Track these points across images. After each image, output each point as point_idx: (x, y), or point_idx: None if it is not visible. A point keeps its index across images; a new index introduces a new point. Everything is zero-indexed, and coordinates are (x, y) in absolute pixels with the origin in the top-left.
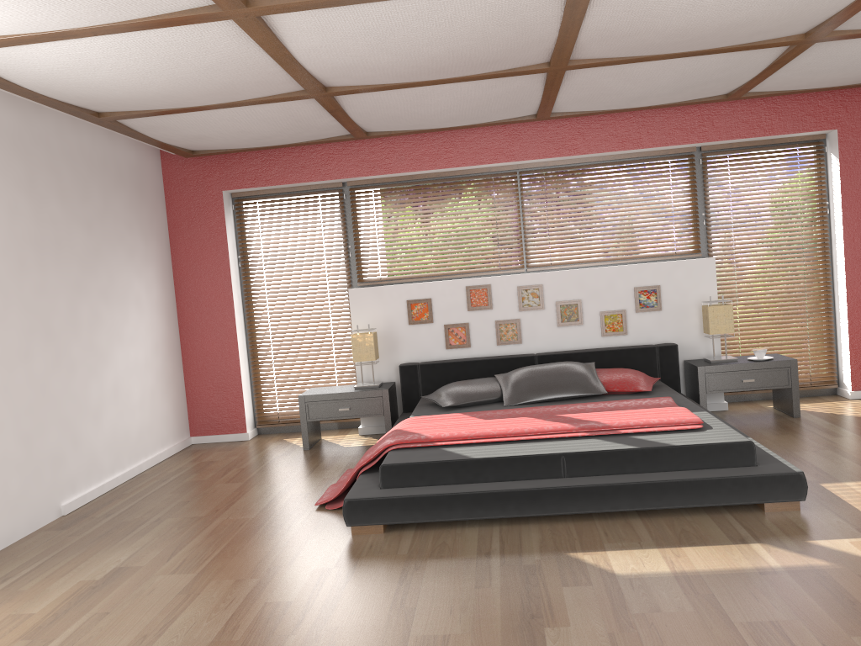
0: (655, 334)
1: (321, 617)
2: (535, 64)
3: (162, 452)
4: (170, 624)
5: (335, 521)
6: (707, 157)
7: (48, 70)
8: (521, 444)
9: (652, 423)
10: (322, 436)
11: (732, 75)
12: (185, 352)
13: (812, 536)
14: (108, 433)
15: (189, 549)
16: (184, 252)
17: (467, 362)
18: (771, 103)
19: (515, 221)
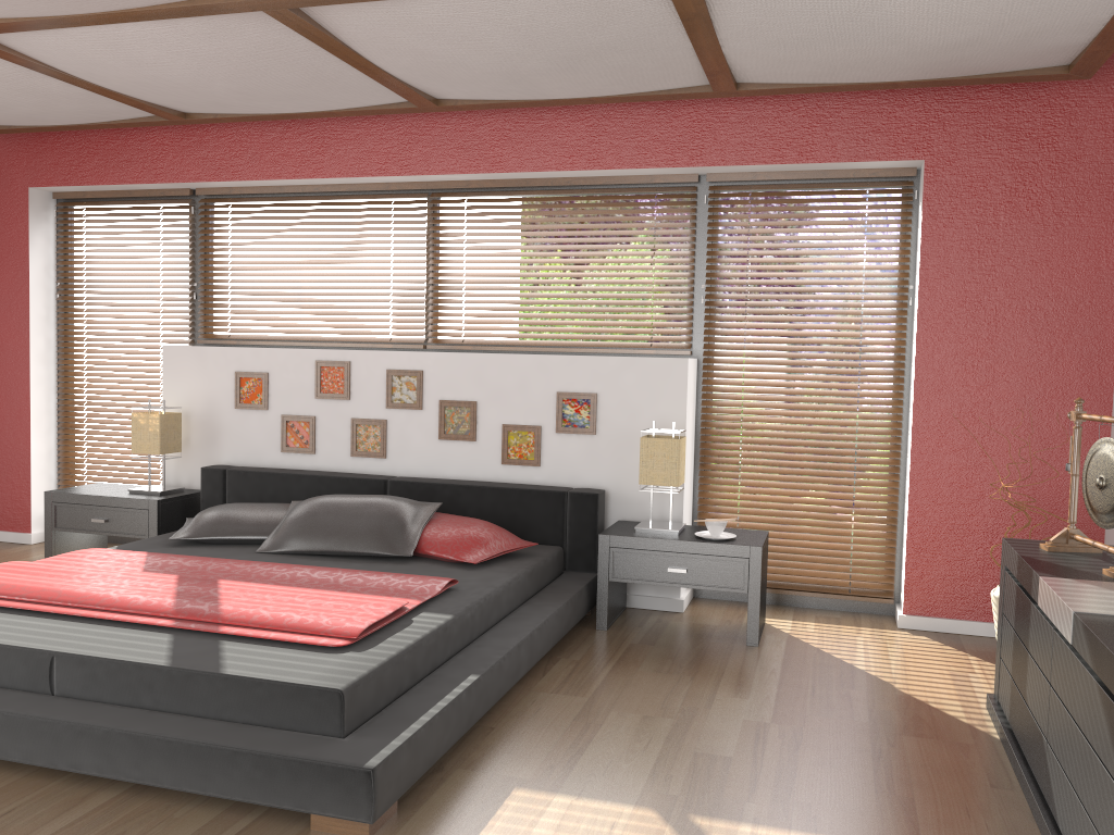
0: (583, 471)
1: None
2: None
3: None
4: None
5: None
6: (717, 193)
7: None
8: (63, 623)
9: (283, 624)
10: None
11: (629, 39)
12: None
13: None
14: None
15: None
16: None
17: (290, 475)
18: (815, 108)
19: (416, 269)
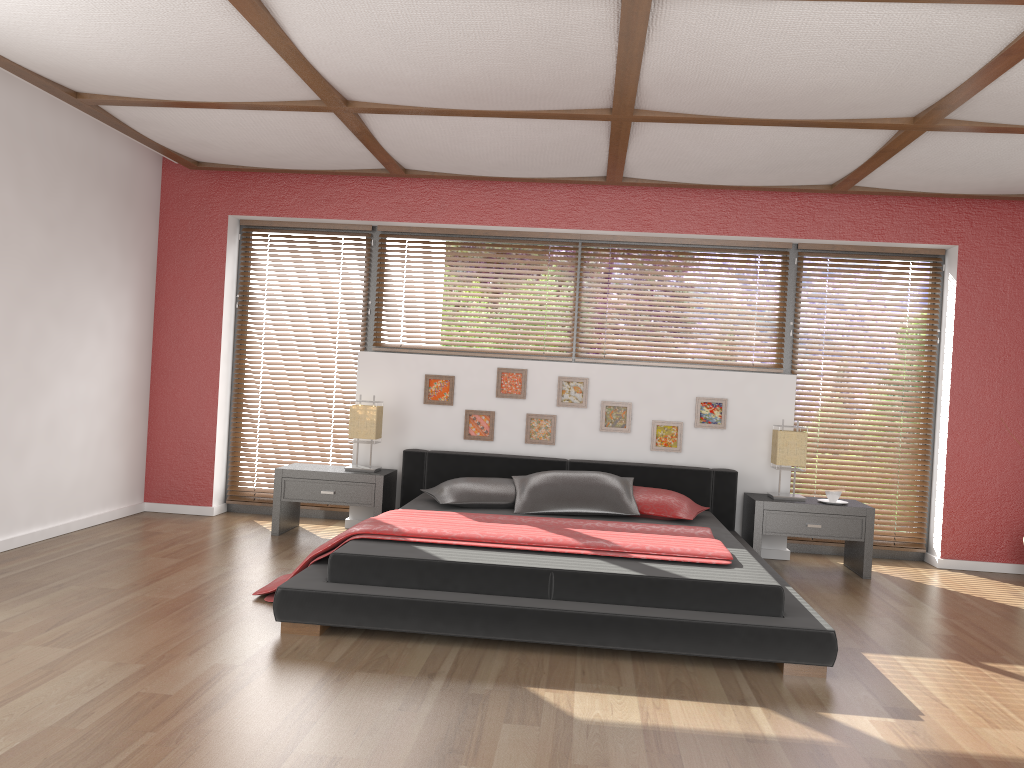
0: (714, 456)
1: (196, 717)
2: (595, 108)
3: (102, 513)
4: (10, 700)
5: (268, 616)
6: (804, 257)
7: (3, 23)
8: (509, 553)
9: (672, 551)
10: (301, 524)
11: (832, 158)
12: (154, 399)
13: (828, 708)
14: (32, 477)
15: (79, 622)
16: (172, 281)
17: (484, 457)
18: (884, 204)
19: (568, 300)
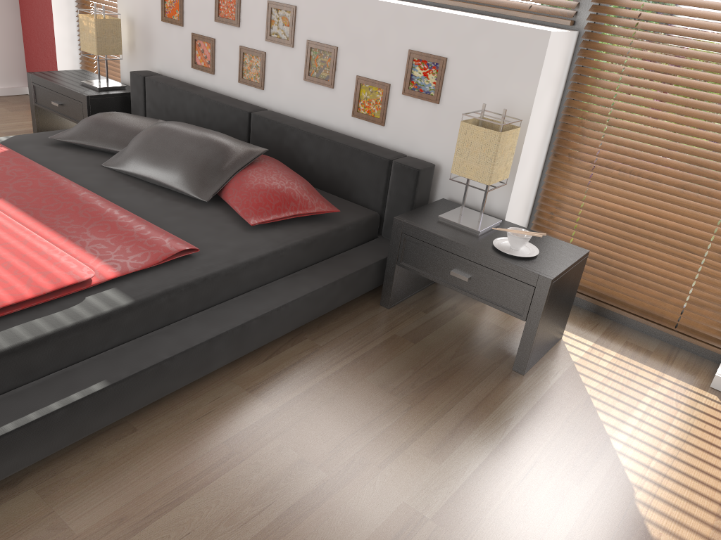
0: (421, 140)
1: None
2: None
3: None
4: None
5: None
6: None
7: None
8: None
9: None
10: None
11: None
12: None
13: None
14: None
15: None
16: None
17: (185, 92)
18: None
19: None
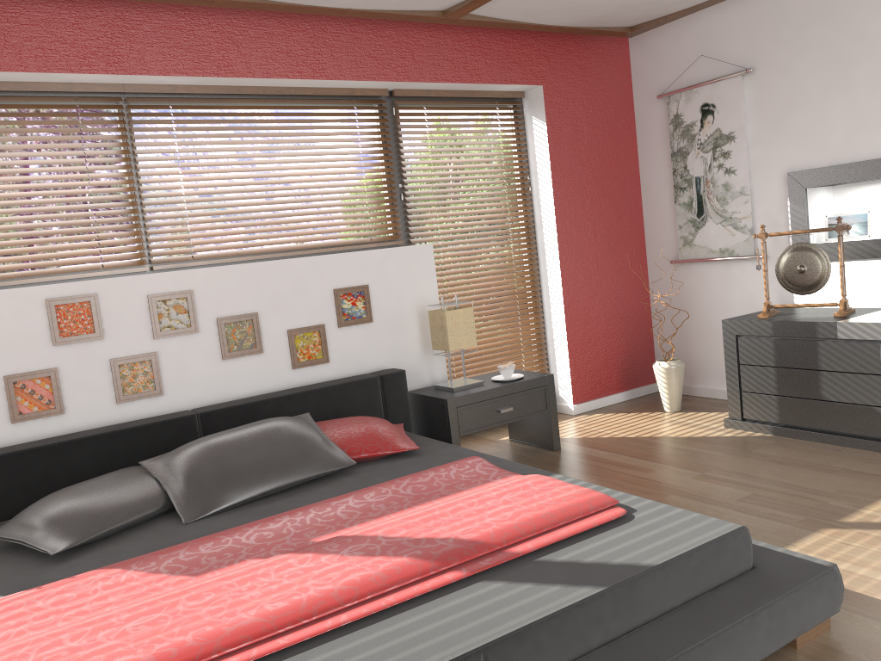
0: (366, 357)
1: None
2: None
3: None
4: None
5: None
6: (401, 106)
7: None
8: (352, 638)
9: (550, 521)
10: None
11: None
12: None
13: None
14: None
15: None
16: None
17: (66, 443)
18: (476, 41)
19: (125, 183)
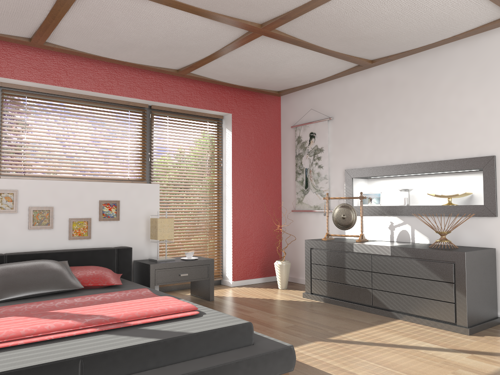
0: (113, 239)
1: None
2: None
3: None
4: None
5: None
6: (155, 114)
7: None
8: (20, 350)
9: (156, 312)
10: None
11: (199, 47)
12: None
13: None
14: None
15: None
16: None
17: None
18: (198, 87)
19: None
